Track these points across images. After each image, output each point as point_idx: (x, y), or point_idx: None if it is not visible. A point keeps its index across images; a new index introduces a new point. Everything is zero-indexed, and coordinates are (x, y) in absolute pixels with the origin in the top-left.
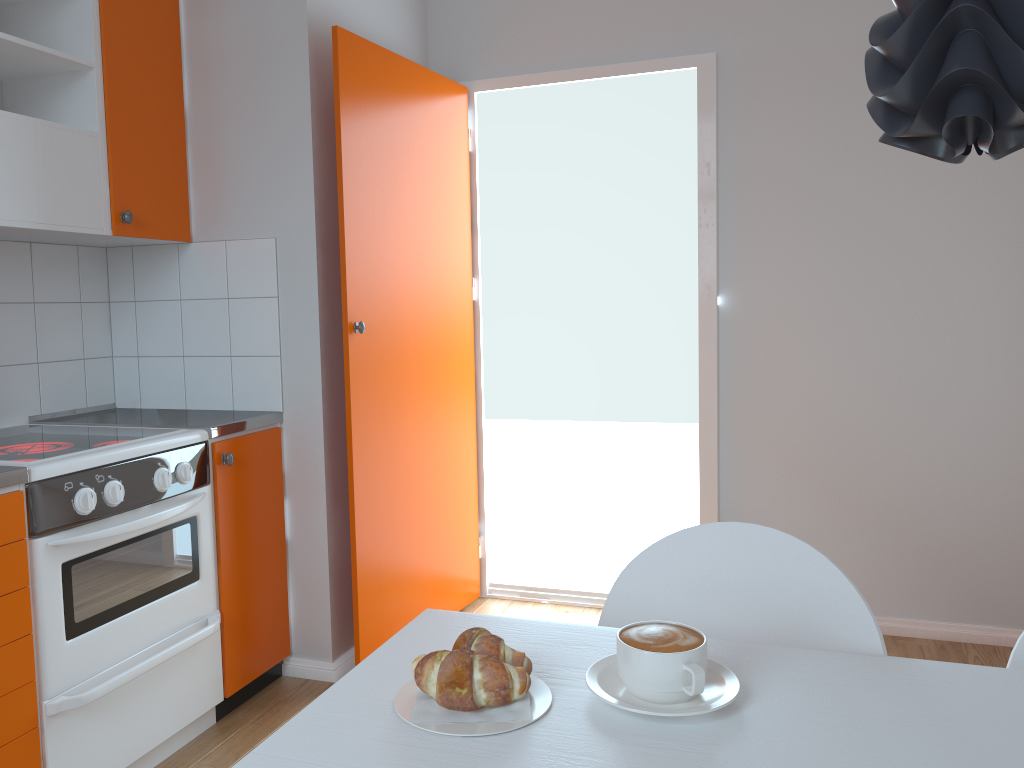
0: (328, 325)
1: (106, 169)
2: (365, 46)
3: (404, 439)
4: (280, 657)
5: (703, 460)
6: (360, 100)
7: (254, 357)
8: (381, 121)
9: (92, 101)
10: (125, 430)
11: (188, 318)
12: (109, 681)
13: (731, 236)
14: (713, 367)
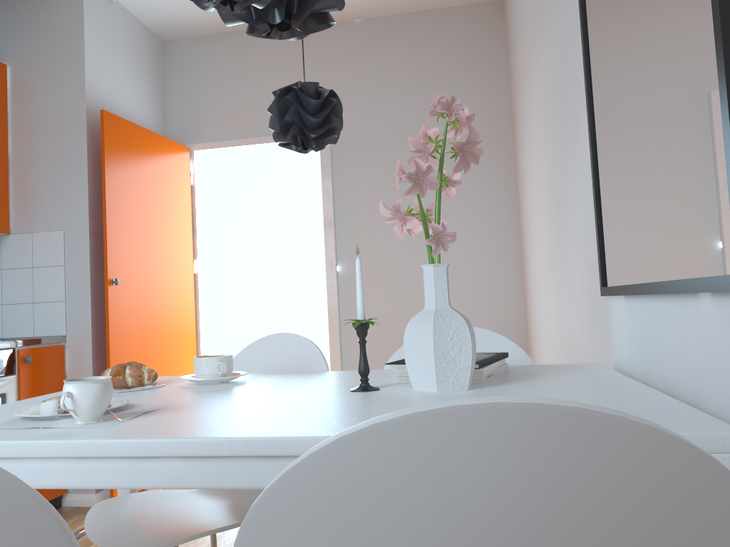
0: (96, 282)
1: None
2: (121, 121)
3: (146, 353)
4: (60, 492)
5: (332, 362)
6: (118, 151)
7: (48, 302)
8: (131, 164)
9: None
10: None
11: (6, 280)
12: None
13: (343, 231)
14: (336, 307)
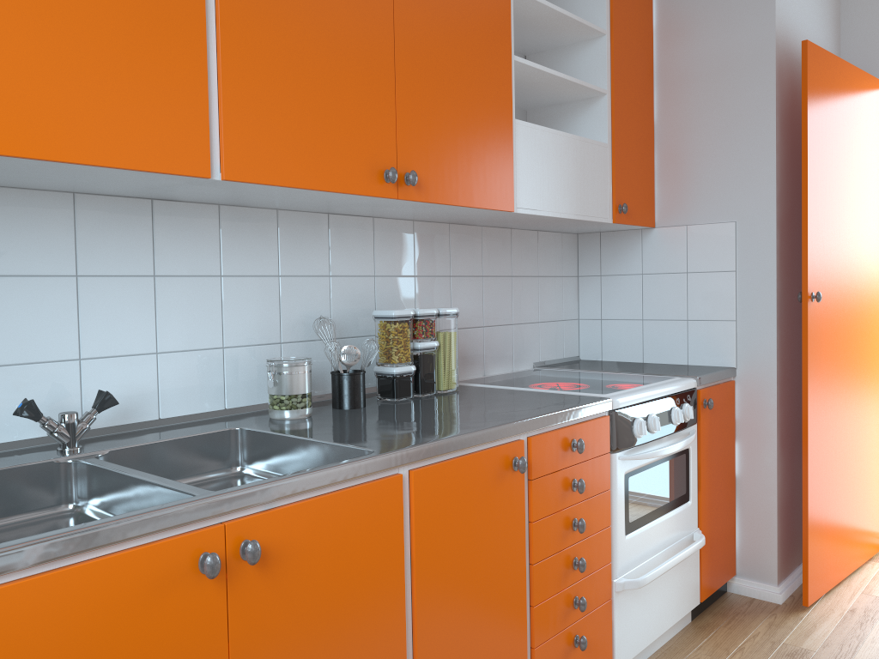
0: (780, 295)
1: (610, 172)
2: (823, 55)
3: (838, 397)
4: (730, 575)
5: None
6: (819, 101)
7: (710, 321)
8: (831, 118)
9: (603, 120)
10: (628, 376)
11: (648, 289)
12: (651, 572)
13: None
14: None
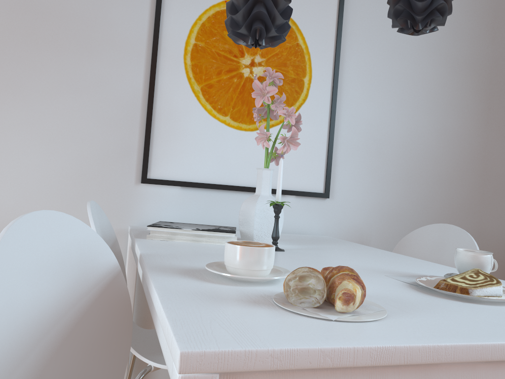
0: None
1: None
2: None
3: None
4: None
5: None
6: None
7: None
8: None
9: None
10: None
11: None
12: None
13: None
14: None
